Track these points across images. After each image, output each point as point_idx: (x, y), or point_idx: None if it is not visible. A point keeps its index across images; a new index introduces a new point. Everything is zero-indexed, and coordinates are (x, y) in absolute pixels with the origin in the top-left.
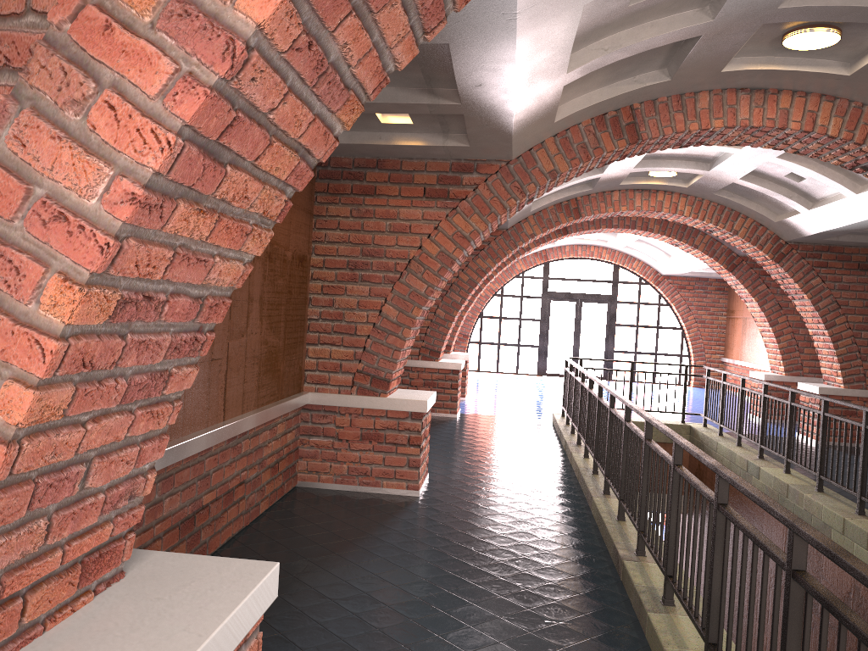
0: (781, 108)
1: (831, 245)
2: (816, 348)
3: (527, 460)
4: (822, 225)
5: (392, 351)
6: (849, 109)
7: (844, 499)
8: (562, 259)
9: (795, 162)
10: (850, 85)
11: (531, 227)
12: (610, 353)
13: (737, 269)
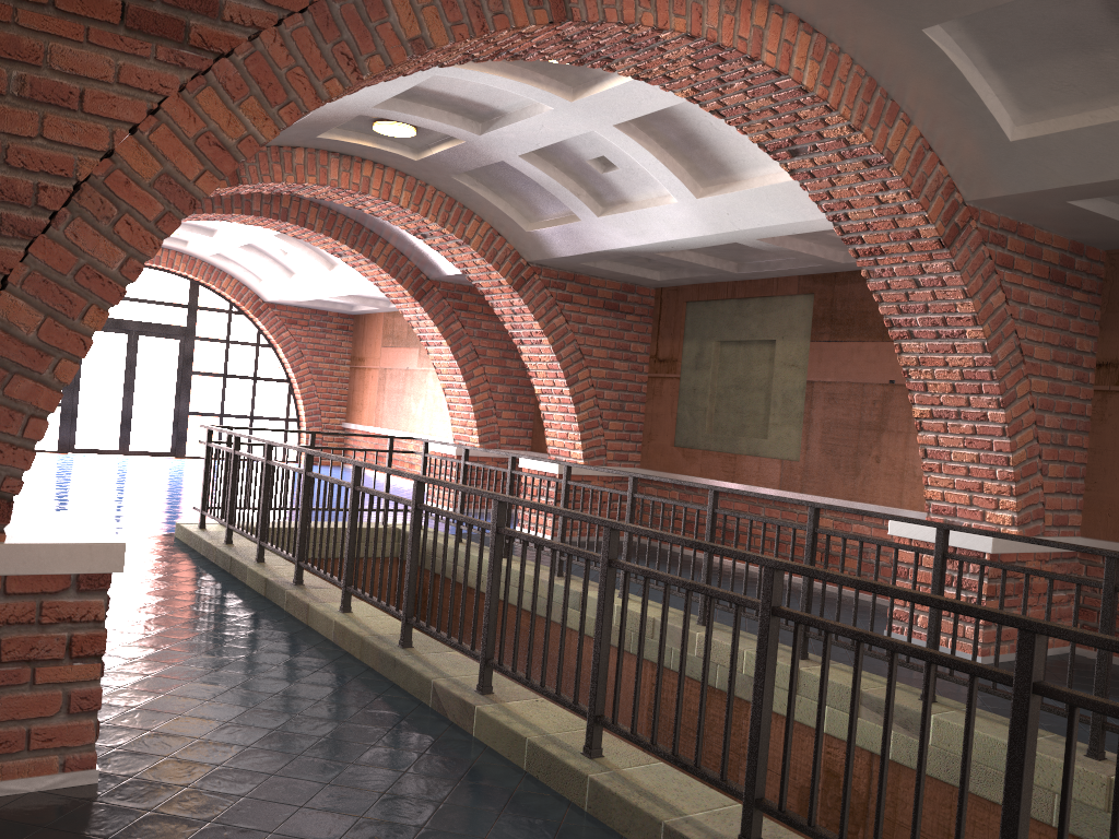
0: (755, 25)
1: (577, 273)
2: (543, 412)
3: (227, 629)
4: (607, 242)
5: (25, 419)
6: (826, 53)
7: (746, 634)
8: None
9: (634, 138)
10: (857, 10)
11: None
12: (184, 417)
13: (426, 299)
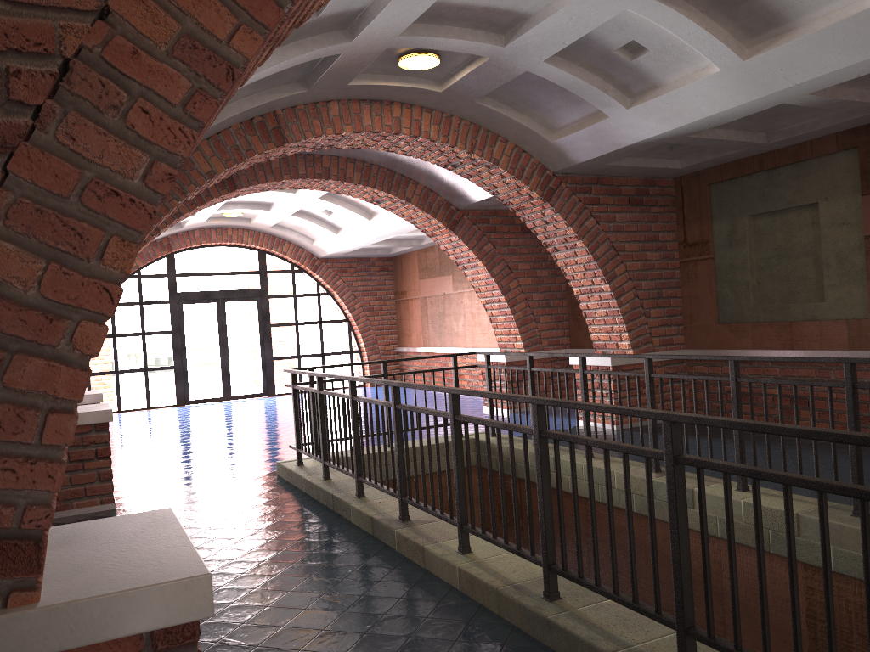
0: None
1: (599, 176)
2: (584, 311)
3: (344, 587)
4: (637, 133)
5: (41, 417)
6: None
7: None
8: (191, 249)
9: (673, 6)
10: None
11: (208, 160)
12: (269, 362)
13: (459, 227)
